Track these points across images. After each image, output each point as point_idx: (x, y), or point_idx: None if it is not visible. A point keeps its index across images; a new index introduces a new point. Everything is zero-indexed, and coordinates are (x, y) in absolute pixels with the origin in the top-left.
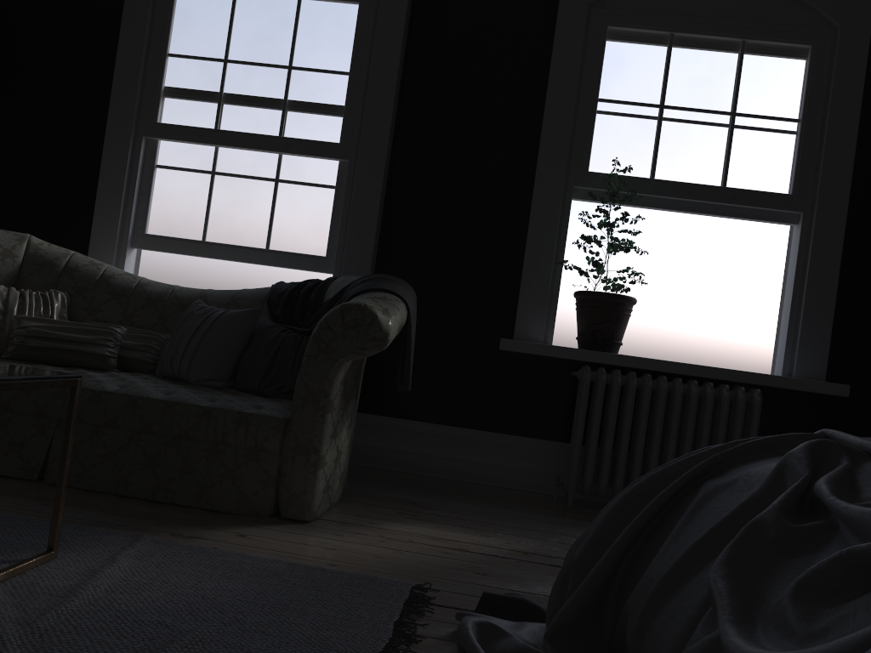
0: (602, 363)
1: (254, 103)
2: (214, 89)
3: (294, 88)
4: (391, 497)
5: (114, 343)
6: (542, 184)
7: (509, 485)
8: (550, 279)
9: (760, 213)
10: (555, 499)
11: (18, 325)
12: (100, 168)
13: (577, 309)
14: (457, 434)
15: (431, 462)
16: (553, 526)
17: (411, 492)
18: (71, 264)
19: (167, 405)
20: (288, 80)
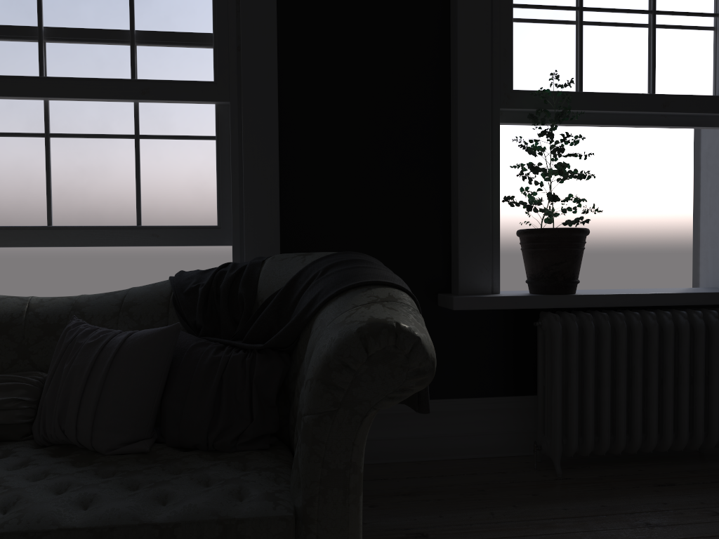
0: (567, 307)
1: (90, 37)
2: (30, 23)
3: (142, 15)
4: (389, 532)
5: None
6: (466, 110)
7: (472, 454)
8: (490, 218)
9: (689, 119)
10: (536, 466)
11: None
12: None
13: (526, 249)
14: (405, 410)
15: (382, 446)
16: (592, 527)
17: (397, 509)
18: None
19: (95, 535)
20: (132, 4)
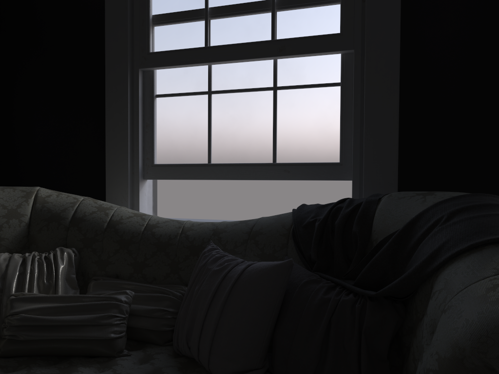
0: None
1: (241, 10)
2: (199, 6)
3: None
4: None
5: (119, 317)
6: None
7: None
8: None
9: None
10: None
11: (9, 311)
12: (105, 108)
13: None
14: None
15: None
16: None
17: None
18: (79, 214)
19: None
20: None
